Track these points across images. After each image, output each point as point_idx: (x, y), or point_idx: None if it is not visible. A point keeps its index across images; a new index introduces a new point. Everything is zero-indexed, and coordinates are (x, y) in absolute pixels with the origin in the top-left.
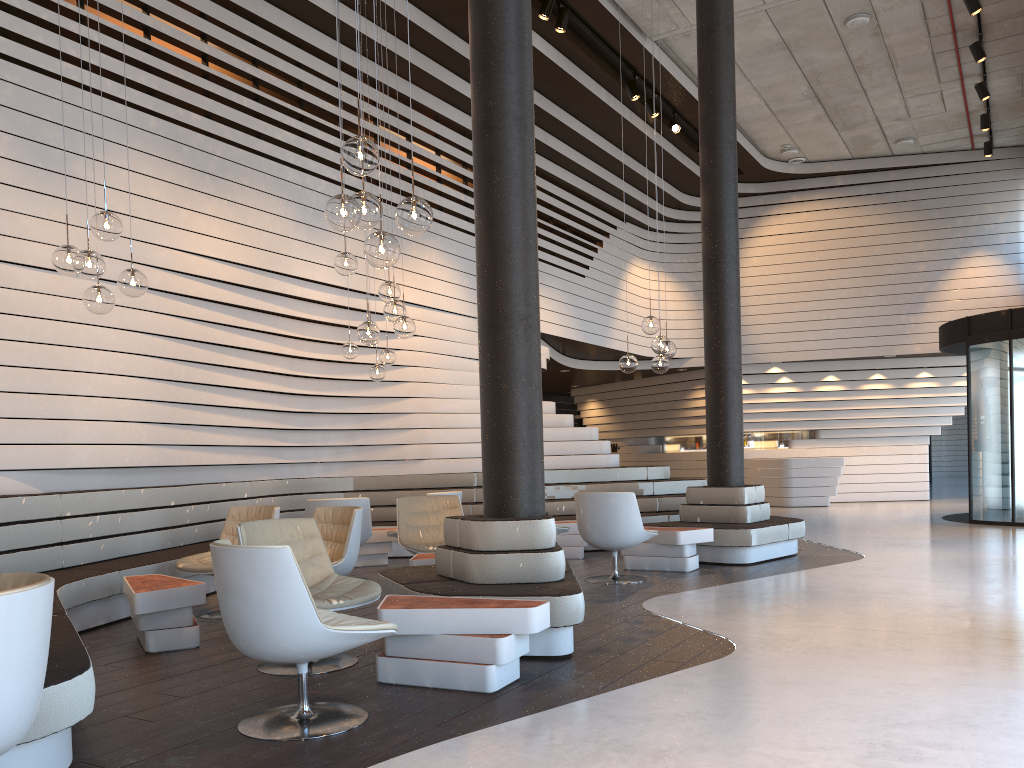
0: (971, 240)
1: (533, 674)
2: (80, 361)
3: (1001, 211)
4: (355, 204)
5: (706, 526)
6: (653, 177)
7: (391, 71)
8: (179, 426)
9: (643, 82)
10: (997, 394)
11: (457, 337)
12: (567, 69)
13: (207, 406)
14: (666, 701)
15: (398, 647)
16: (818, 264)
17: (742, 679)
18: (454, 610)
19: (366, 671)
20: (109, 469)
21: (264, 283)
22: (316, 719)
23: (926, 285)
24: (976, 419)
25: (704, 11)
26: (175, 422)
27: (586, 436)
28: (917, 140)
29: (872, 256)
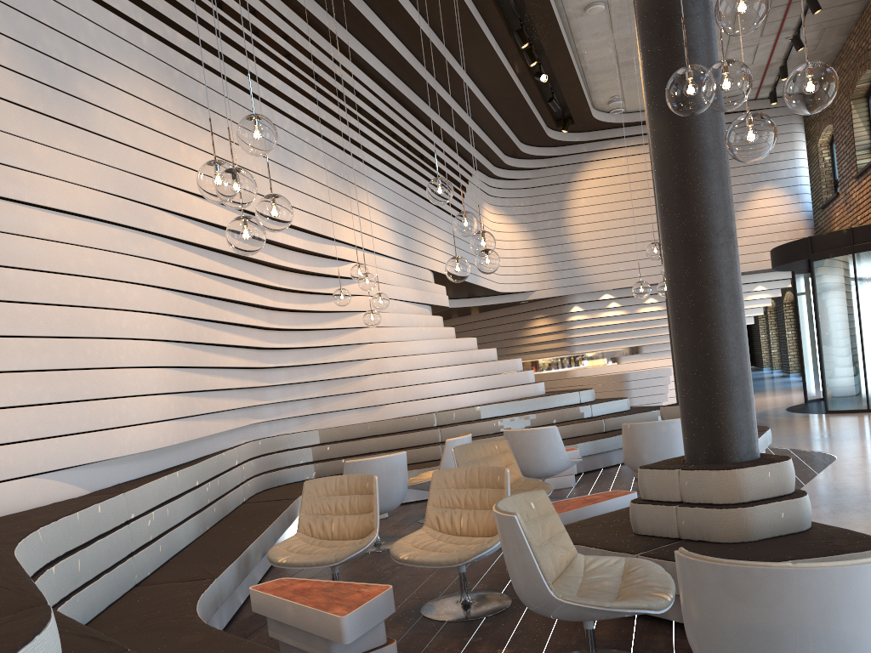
0: (759, 176)
1: None
2: (110, 325)
3: (781, 151)
4: (732, 74)
5: None
6: (505, 127)
7: (323, 8)
8: (193, 394)
9: (525, 32)
10: (844, 301)
11: (392, 280)
12: (474, 14)
13: (211, 369)
14: None
15: None
16: (637, 202)
17: None
18: None
19: None
20: (140, 453)
21: None
22: None
23: None
24: (825, 324)
25: None
26: (192, 390)
27: (515, 367)
28: None
29: None
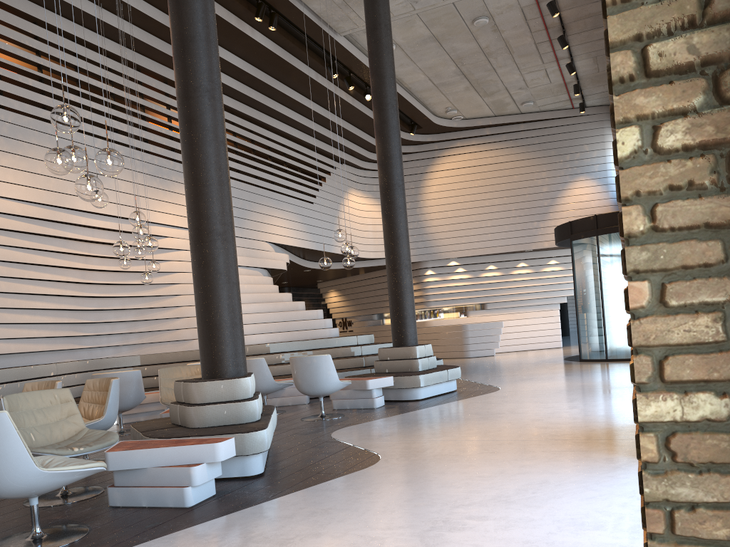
0: (576, 169)
1: (227, 491)
2: None
3: (594, 149)
4: (65, 154)
5: (390, 375)
6: (358, 131)
7: (150, 58)
8: None
9: (341, 65)
10: (591, 273)
11: None
12: (283, 56)
13: (13, 309)
14: (311, 502)
15: (123, 479)
16: (477, 189)
17: (372, 482)
18: (161, 449)
19: (105, 498)
20: None
21: (54, 216)
22: (45, 538)
23: (549, 201)
24: (579, 290)
25: (369, 14)
26: None
27: (314, 316)
28: (535, 102)
29: (512, 182)
